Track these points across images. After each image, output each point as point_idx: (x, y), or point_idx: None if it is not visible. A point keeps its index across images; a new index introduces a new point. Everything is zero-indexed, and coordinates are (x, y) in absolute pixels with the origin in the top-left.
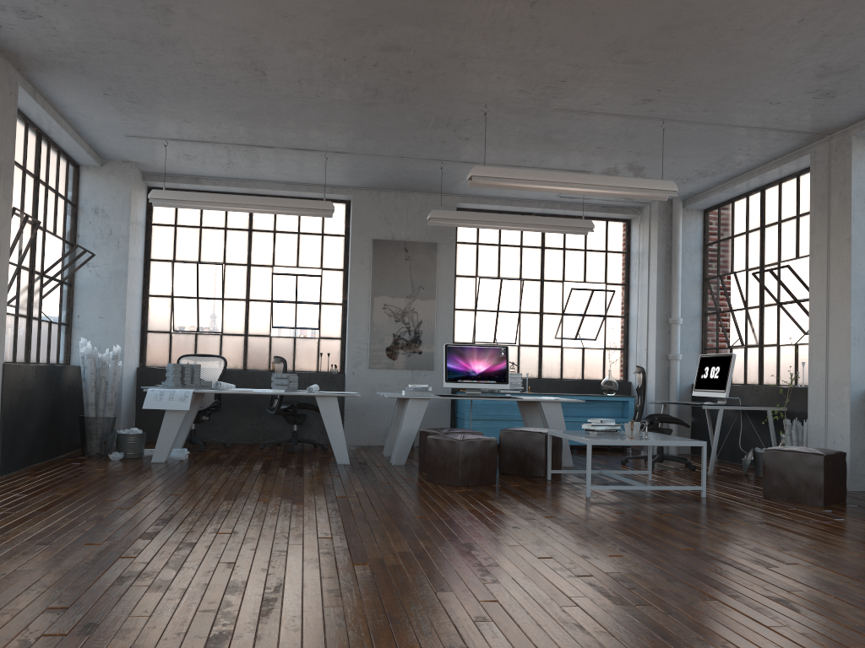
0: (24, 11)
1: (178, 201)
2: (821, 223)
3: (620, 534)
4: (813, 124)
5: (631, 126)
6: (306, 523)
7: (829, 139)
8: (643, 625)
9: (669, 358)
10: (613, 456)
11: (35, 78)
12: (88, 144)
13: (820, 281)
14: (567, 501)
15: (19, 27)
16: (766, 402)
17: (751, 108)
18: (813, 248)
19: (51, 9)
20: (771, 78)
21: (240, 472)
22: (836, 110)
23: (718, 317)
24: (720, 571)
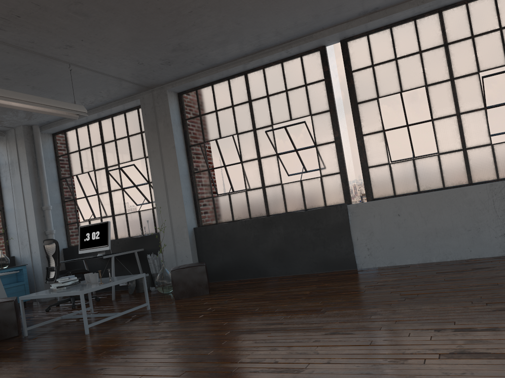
0: None
1: None
2: (154, 138)
3: (174, 342)
4: (149, 80)
5: (44, 64)
6: None
7: (152, 91)
8: (341, 374)
9: (47, 233)
10: (25, 310)
11: None
12: None
13: (158, 171)
14: (82, 341)
15: None
16: (126, 248)
17: (126, 64)
18: (151, 153)
19: None
20: (151, 46)
21: None
22: (166, 73)
23: (75, 202)
24: (275, 334)
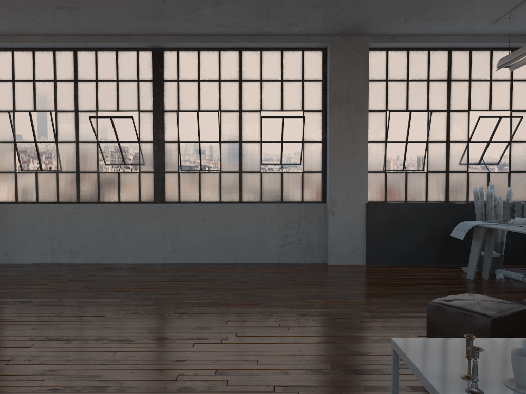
0: (289, 25)
1: (509, 62)
2: None
3: None
4: None
5: None
6: (220, 309)
7: None
8: None
9: None
10: None
11: (377, 34)
12: (506, 36)
13: None
14: None
15: (308, 28)
16: None
17: None
18: None
19: (284, 19)
20: None
21: (446, 294)
22: None
23: None
24: None
